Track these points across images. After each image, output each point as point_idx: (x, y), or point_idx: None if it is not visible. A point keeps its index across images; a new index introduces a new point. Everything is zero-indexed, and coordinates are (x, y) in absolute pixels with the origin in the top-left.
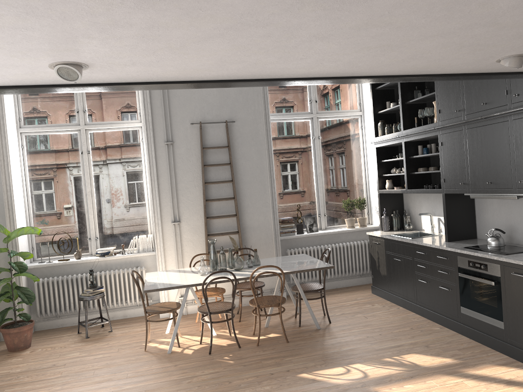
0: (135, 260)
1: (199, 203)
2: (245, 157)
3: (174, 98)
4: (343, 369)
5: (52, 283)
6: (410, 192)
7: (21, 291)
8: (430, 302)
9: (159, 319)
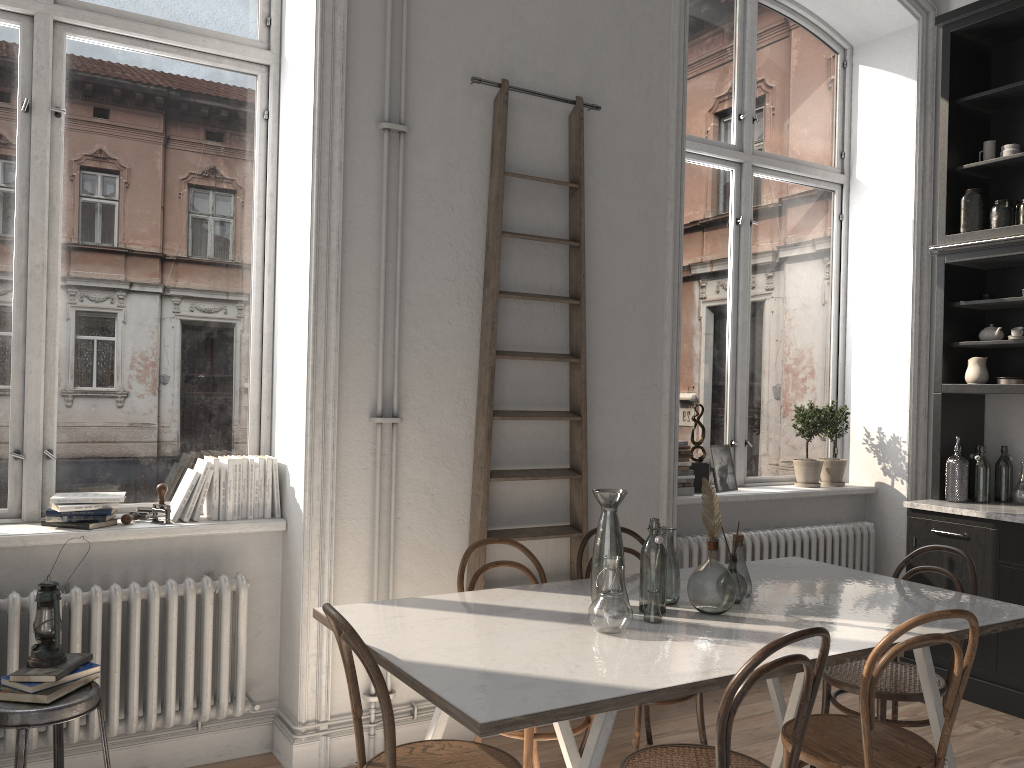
0: (204, 547)
1: (466, 360)
2: (612, 231)
3: None
4: None
5: None
6: None
7: None
8: None
9: None
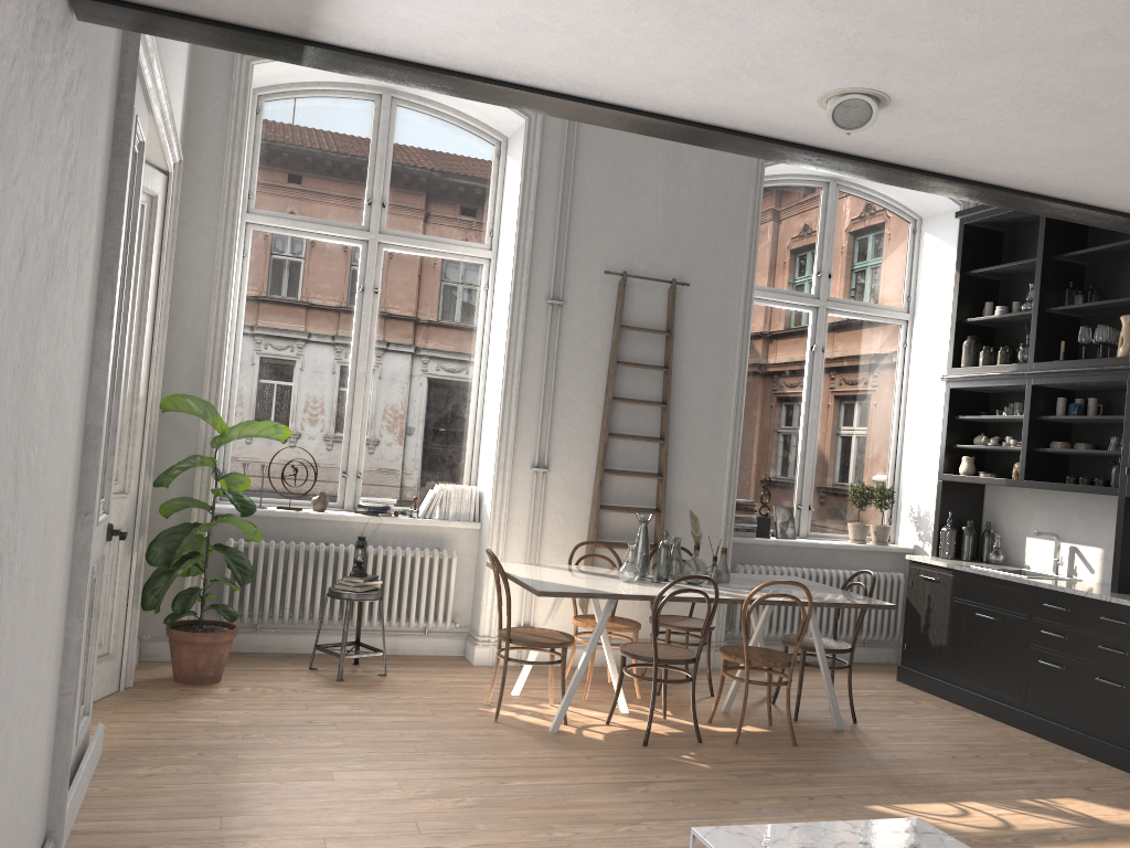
0: (435, 533)
1: (591, 437)
2: (695, 361)
3: (580, 213)
4: (952, 808)
5: (263, 553)
6: (1030, 485)
7: (228, 556)
8: (1062, 709)
9: (473, 667)
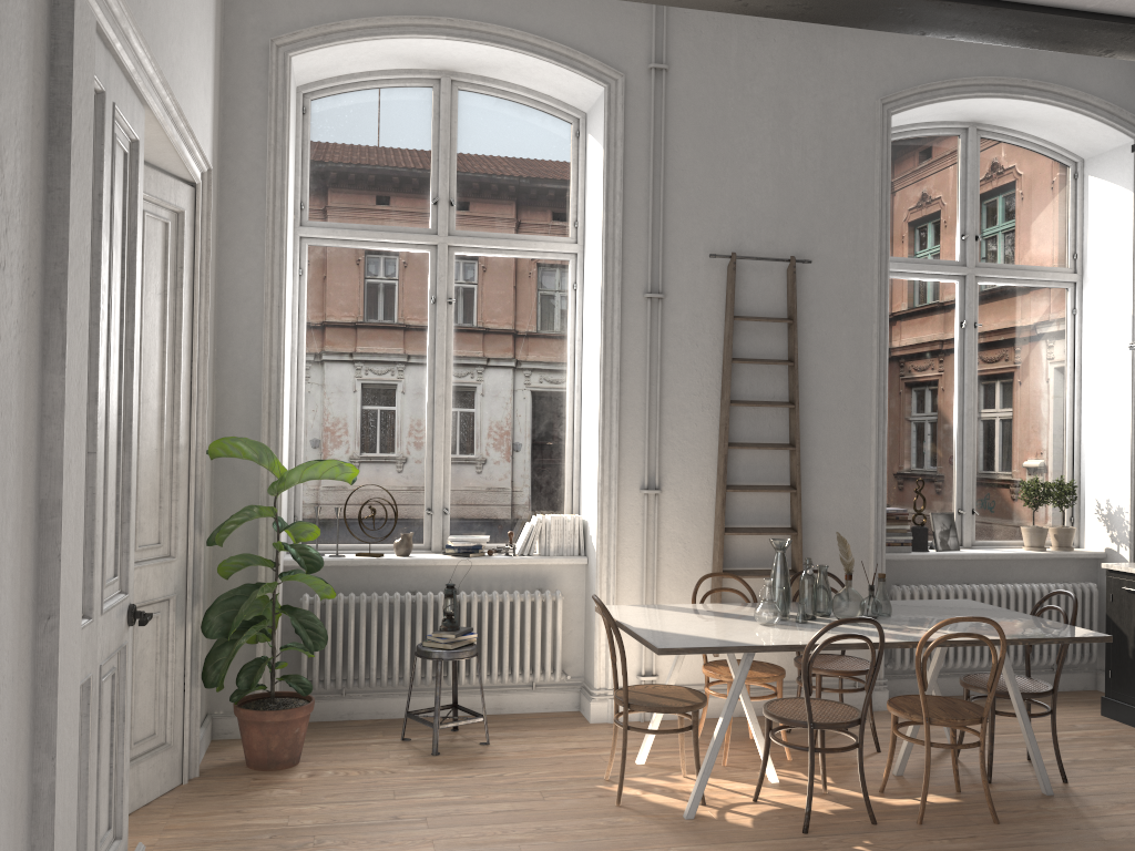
0: (536, 572)
1: (708, 449)
2: (825, 350)
3: (676, 190)
4: None
5: (342, 608)
6: None
7: (297, 618)
8: None
9: (590, 726)
